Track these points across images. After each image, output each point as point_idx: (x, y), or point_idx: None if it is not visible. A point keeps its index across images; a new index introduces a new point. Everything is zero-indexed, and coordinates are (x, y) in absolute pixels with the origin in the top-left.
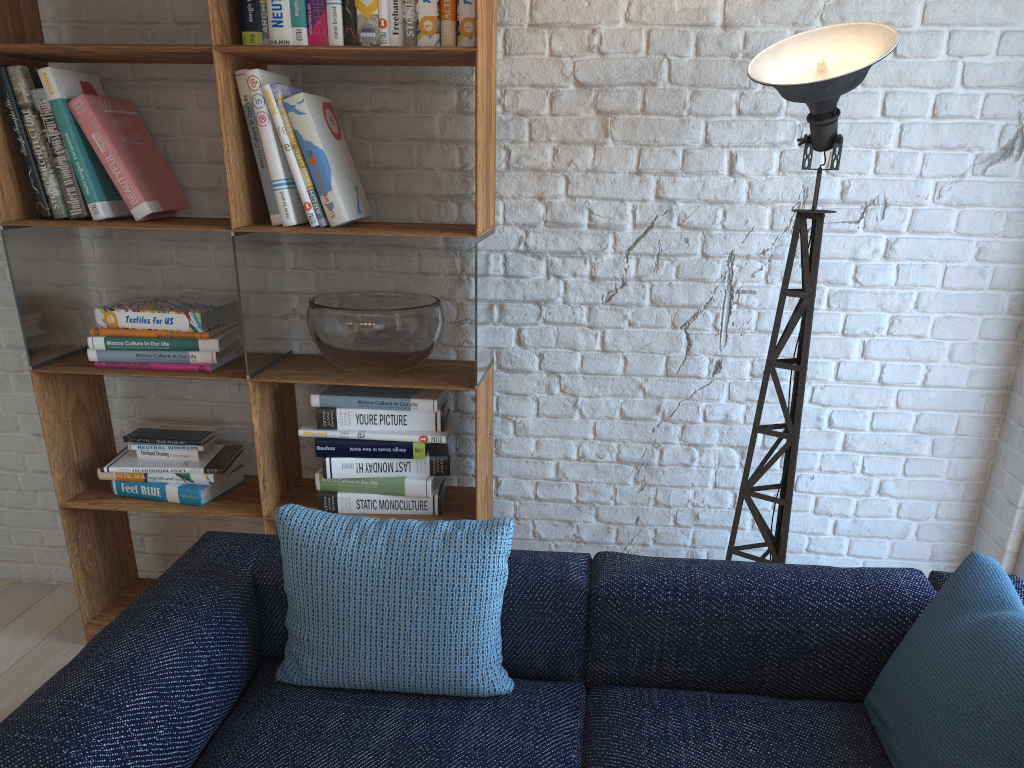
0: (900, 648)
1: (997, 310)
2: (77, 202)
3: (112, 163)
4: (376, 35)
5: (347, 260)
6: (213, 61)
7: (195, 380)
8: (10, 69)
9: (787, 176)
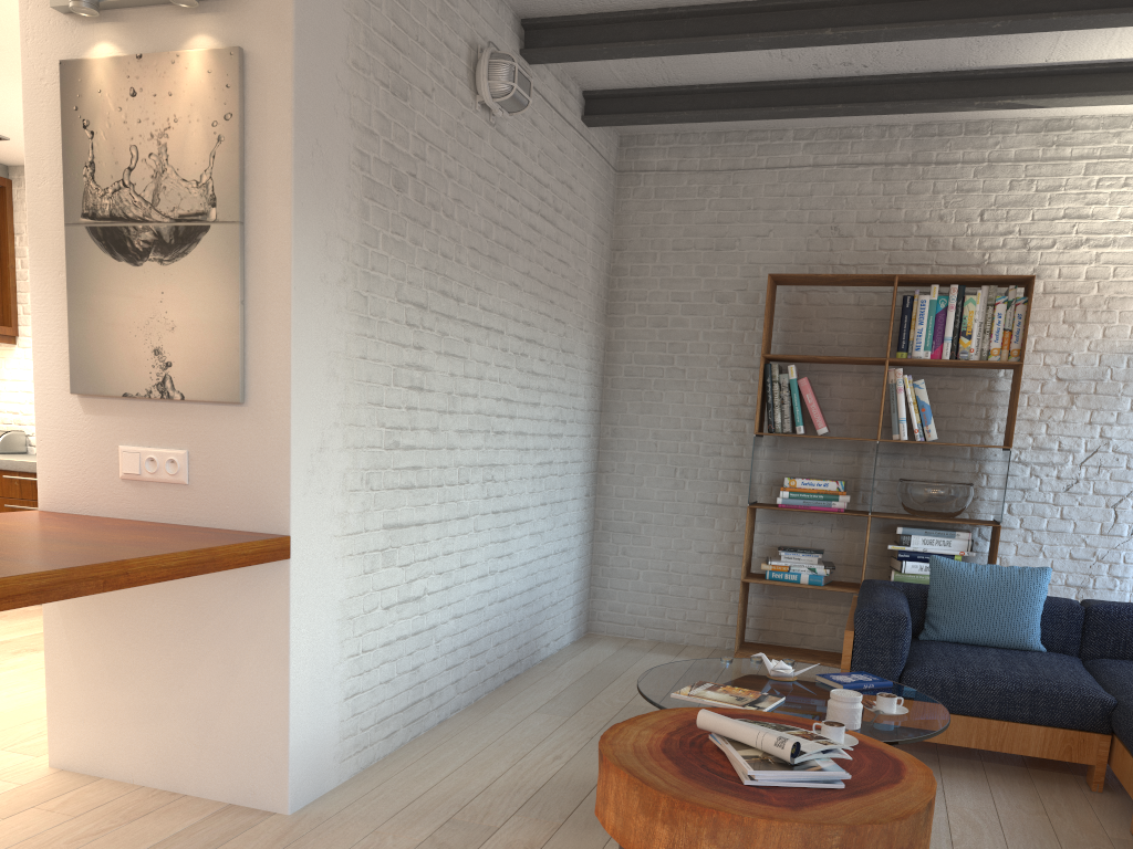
0: None
1: None
2: (788, 425)
3: (813, 408)
4: (967, 355)
5: (910, 463)
6: (885, 364)
7: (805, 525)
8: (773, 365)
9: None
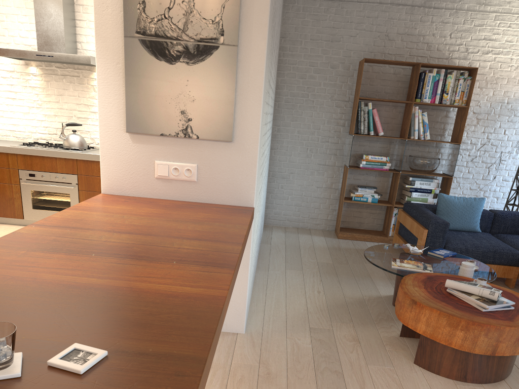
0: None
1: None
2: (366, 131)
3: (378, 123)
4: (446, 102)
5: (411, 148)
6: (413, 105)
7: (364, 175)
8: (361, 102)
9: (516, 135)
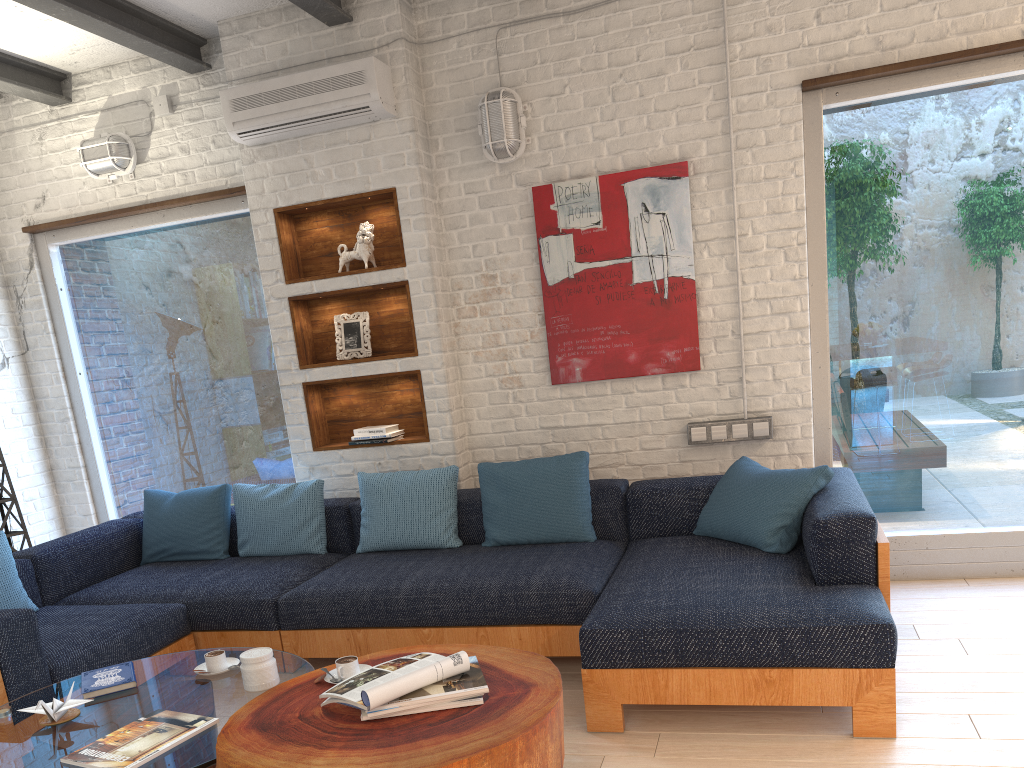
0: (149, 529)
1: (31, 435)
2: None
3: None
4: None
5: None
6: None
7: None
8: None
9: None
